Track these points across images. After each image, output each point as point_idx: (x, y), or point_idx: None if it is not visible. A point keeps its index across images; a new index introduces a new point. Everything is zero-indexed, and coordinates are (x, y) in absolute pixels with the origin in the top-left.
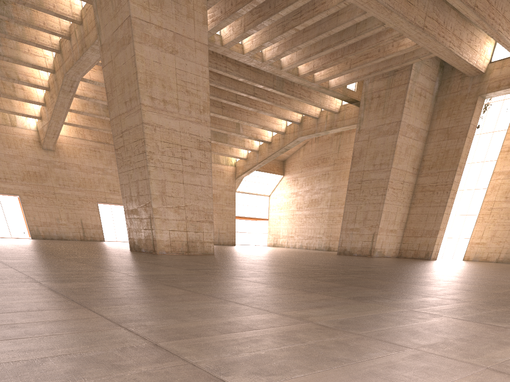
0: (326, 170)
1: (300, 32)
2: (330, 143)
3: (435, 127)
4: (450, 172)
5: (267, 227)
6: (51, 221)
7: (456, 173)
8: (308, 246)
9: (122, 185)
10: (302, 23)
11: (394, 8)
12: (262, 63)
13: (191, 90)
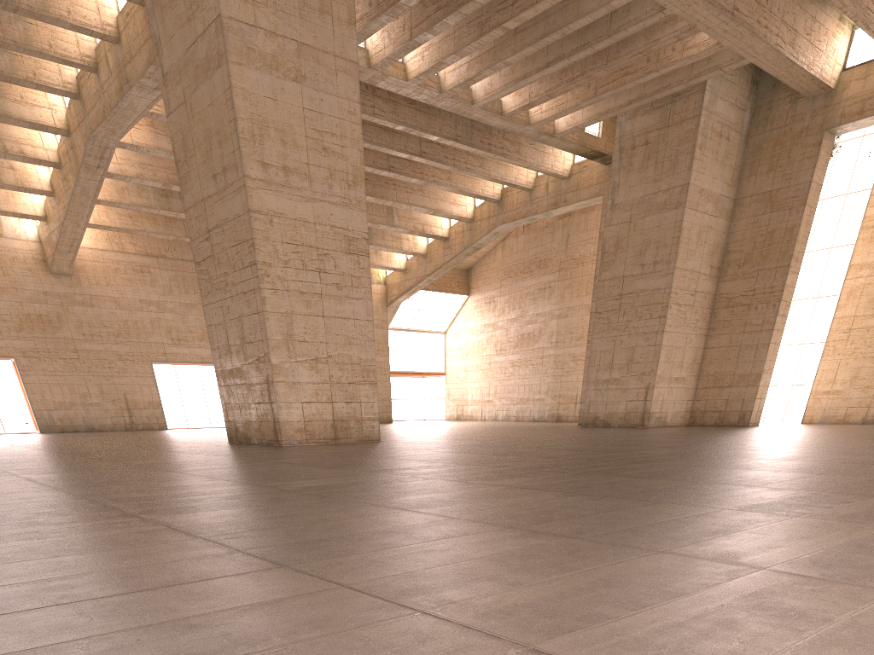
0: (547, 281)
1: (508, 33)
2: (552, 234)
3: (746, 192)
4: (778, 269)
5: (443, 387)
6: (73, 399)
7: (790, 271)
8: (520, 417)
9: (211, 327)
10: (515, 16)
11: None
12: (440, 96)
13: (331, 147)
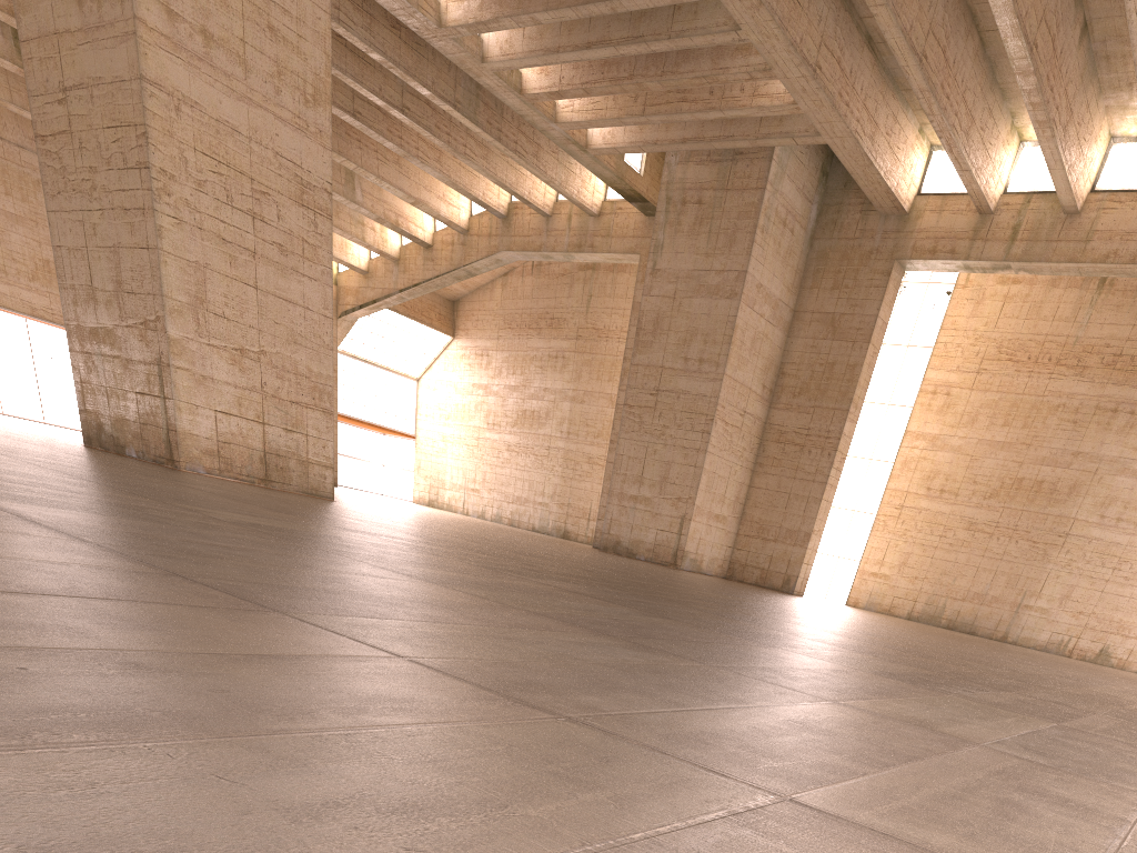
0: (560, 349)
1: None
2: (569, 287)
3: (807, 305)
4: (836, 412)
5: (412, 456)
6: None
7: (849, 418)
8: (516, 521)
9: (62, 251)
10: None
11: None
12: (438, 31)
13: (281, 30)
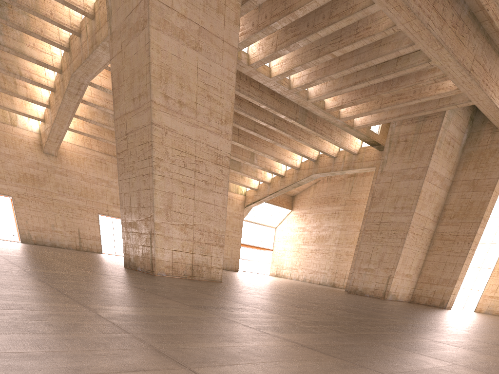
0: (337, 210)
1: (334, 60)
2: (343, 184)
3: (459, 178)
4: (473, 223)
5: (270, 257)
6: (45, 226)
7: (480, 226)
8: (312, 280)
9: (122, 194)
10: (340, 48)
11: (445, 43)
12: (289, 91)
13: (213, 96)
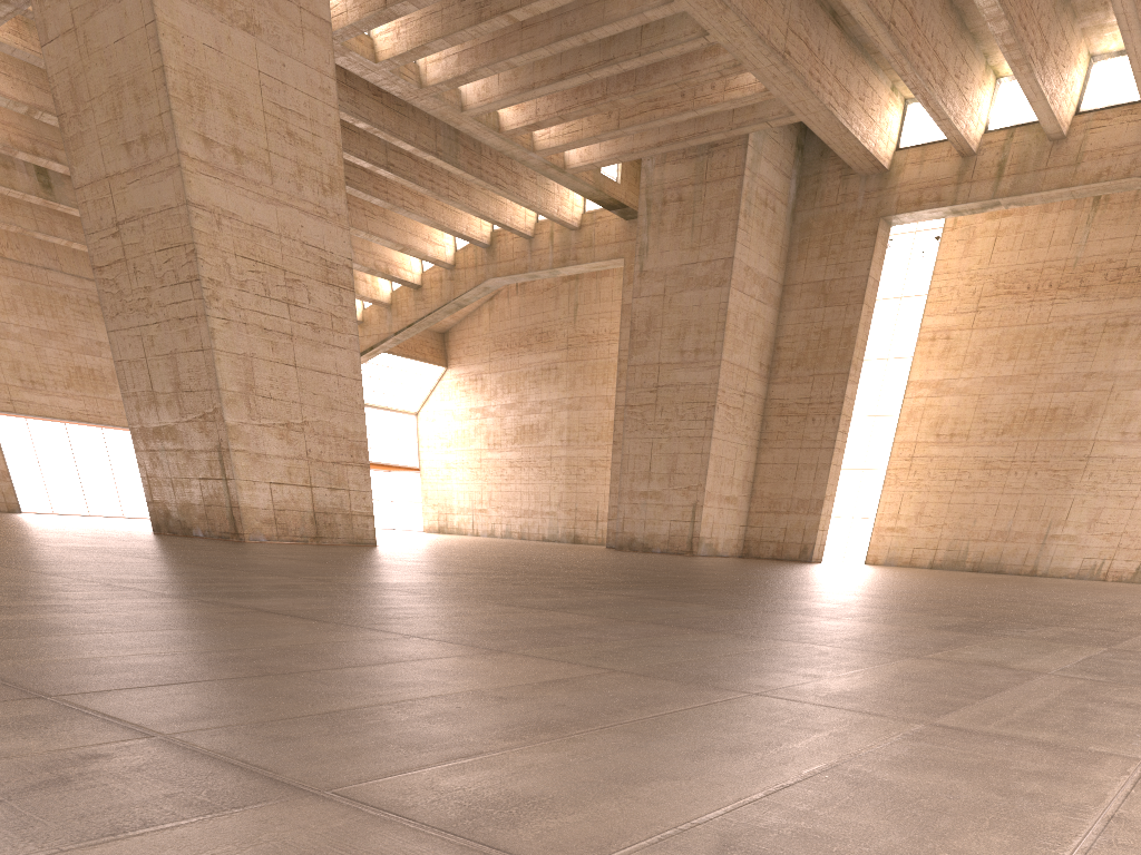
0: (552, 361)
1: (512, 26)
2: (555, 300)
3: (796, 278)
4: (836, 376)
5: (418, 488)
6: None
7: (849, 380)
8: (526, 534)
9: (123, 364)
10: (526, 5)
11: None
12: (420, 92)
13: (298, 133)
